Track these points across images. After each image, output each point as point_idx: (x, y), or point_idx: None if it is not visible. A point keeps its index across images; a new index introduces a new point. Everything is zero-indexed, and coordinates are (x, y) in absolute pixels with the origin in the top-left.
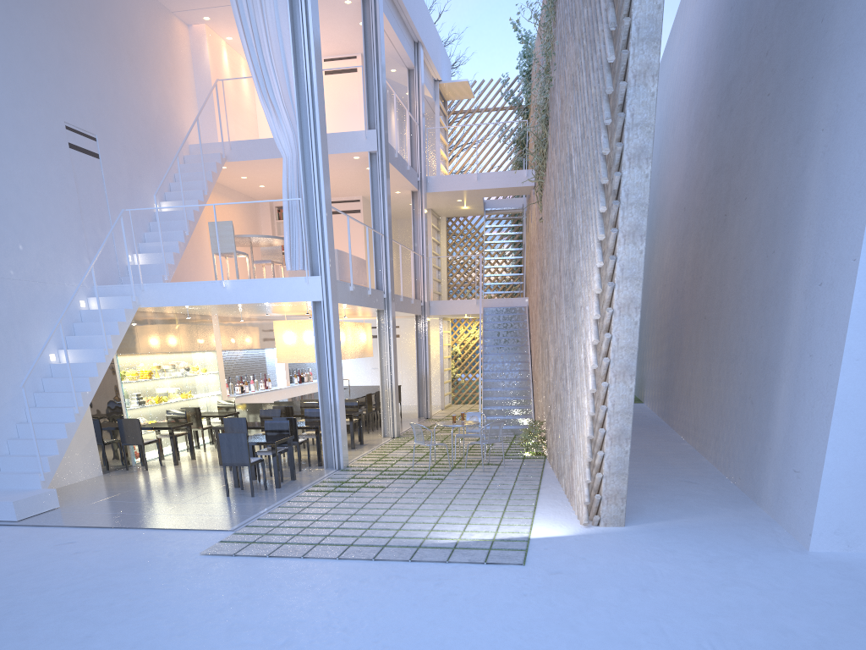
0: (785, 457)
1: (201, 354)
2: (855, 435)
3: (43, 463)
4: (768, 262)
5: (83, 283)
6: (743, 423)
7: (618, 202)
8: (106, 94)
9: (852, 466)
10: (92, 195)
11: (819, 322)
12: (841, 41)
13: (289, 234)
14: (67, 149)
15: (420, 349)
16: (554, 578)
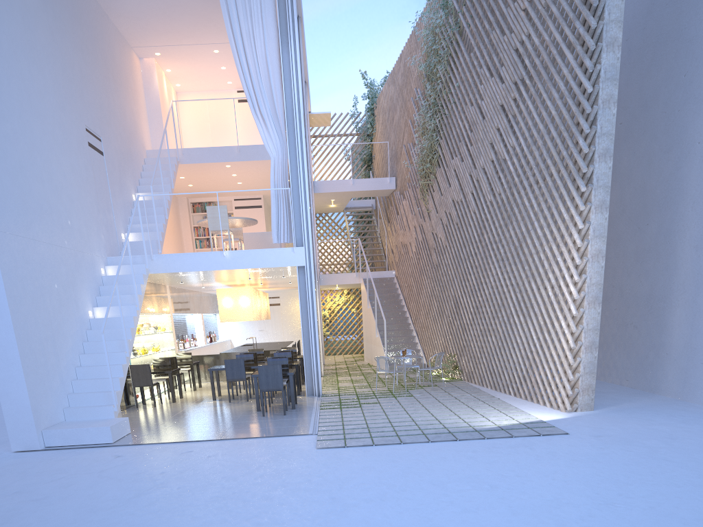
0: (689, 356)
1: (163, 315)
2: None
3: (111, 397)
4: (640, 232)
5: (101, 254)
6: (626, 342)
7: (592, 185)
8: (104, 106)
9: None
10: (102, 184)
11: None
12: None
13: (276, 215)
14: (87, 146)
15: None
16: (602, 438)
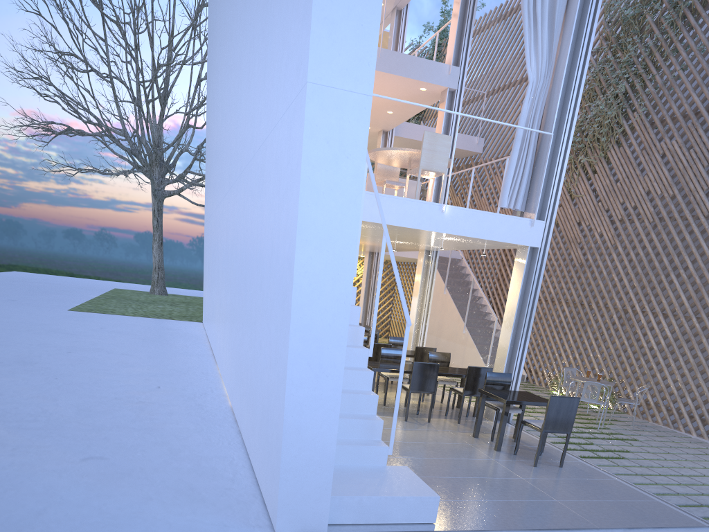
0: None
1: None
2: None
3: (375, 428)
4: None
5: None
6: None
7: None
8: None
9: None
10: None
11: None
12: None
13: (514, 167)
14: None
15: (367, 284)
16: None
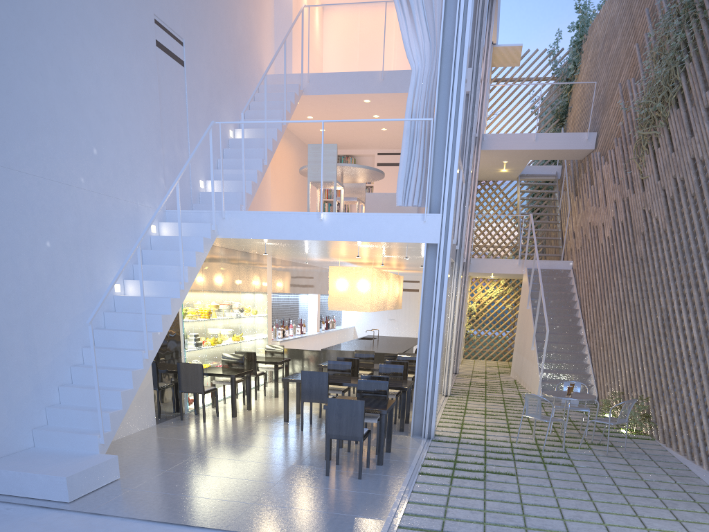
0: None
1: (255, 295)
2: None
3: (103, 420)
4: None
5: (156, 205)
6: None
7: None
8: None
9: None
10: (173, 106)
11: None
12: None
13: (406, 162)
14: (153, 46)
15: None
16: None
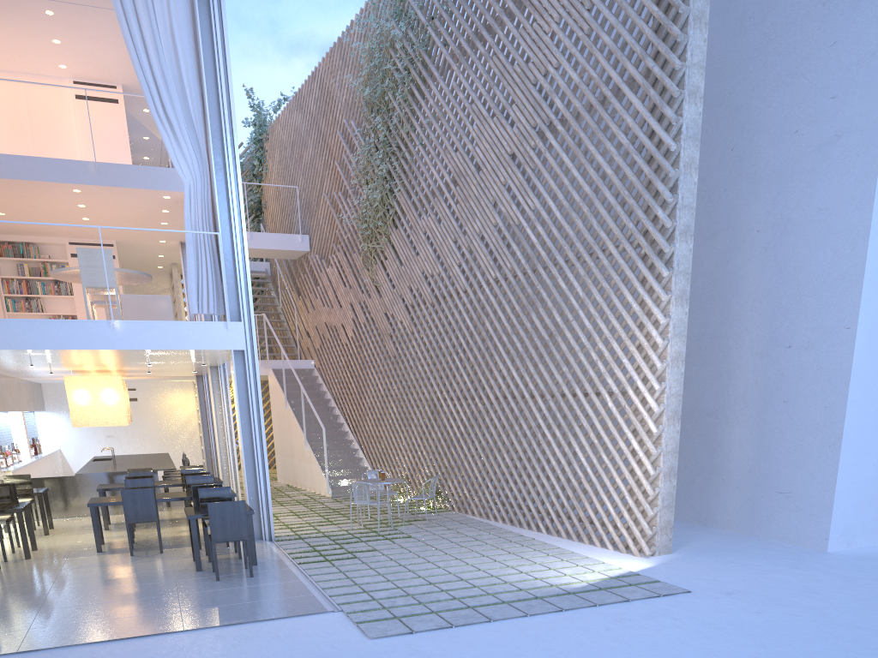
0: (757, 483)
1: None
2: (853, 458)
3: None
4: None
5: None
6: None
7: (673, 269)
8: None
9: (851, 482)
10: None
11: (795, 375)
12: (775, 167)
13: (195, 271)
14: None
15: (204, 411)
16: (739, 597)
